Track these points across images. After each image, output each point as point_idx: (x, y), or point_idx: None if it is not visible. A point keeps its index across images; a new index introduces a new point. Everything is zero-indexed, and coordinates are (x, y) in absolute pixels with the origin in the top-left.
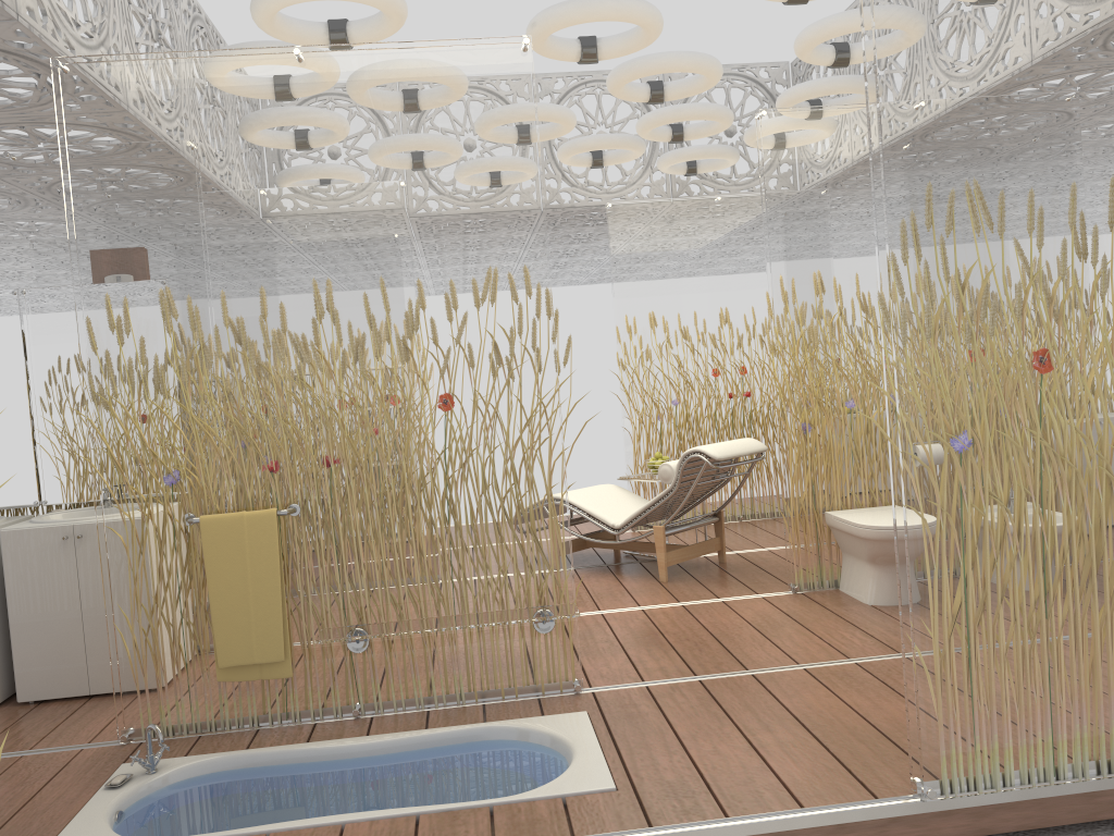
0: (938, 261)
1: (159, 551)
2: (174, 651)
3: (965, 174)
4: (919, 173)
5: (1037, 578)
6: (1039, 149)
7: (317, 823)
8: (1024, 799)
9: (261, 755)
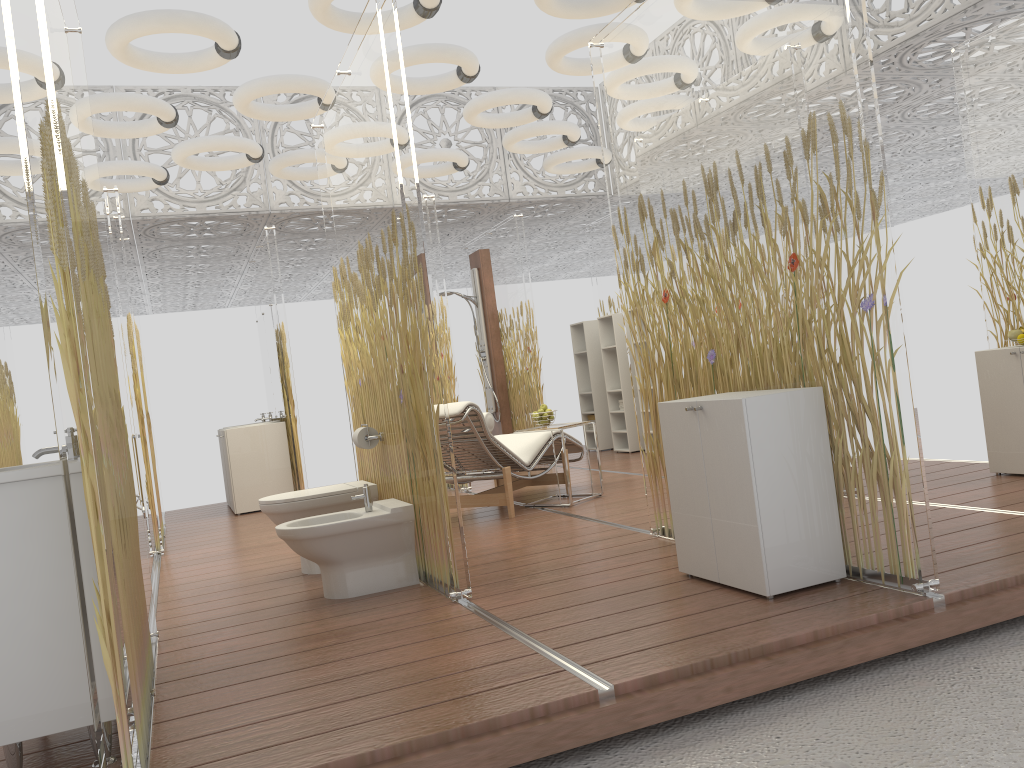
0: None
1: None
2: None
3: None
4: None
5: None
6: None
7: None
8: None
9: None
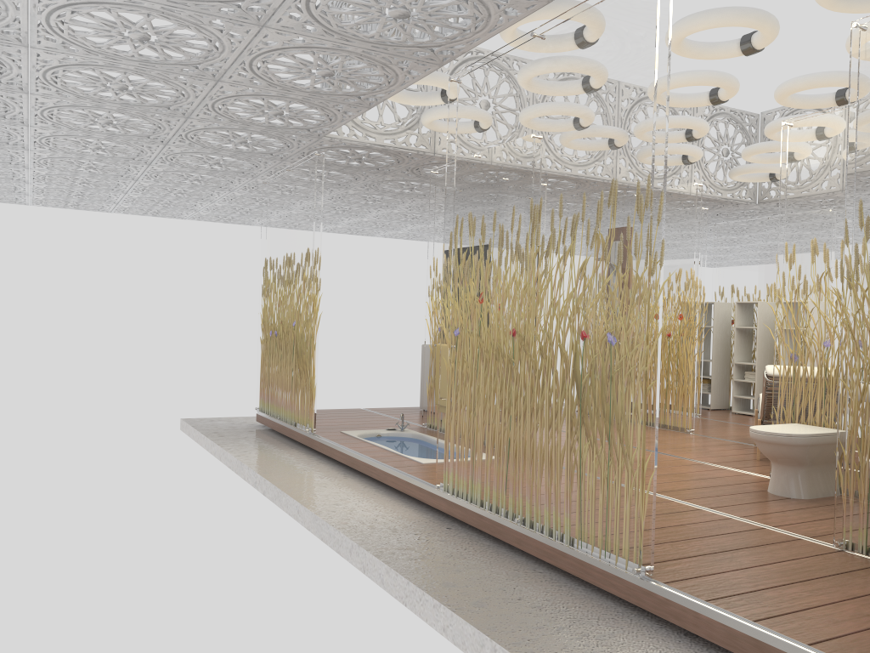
0: (453, 250)
1: (434, 356)
2: (434, 395)
3: (462, 210)
4: (452, 211)
5: (468, 400)
6: (482, 196)
7: (374, 444)
8: (461, 505)
9: (426, 437)
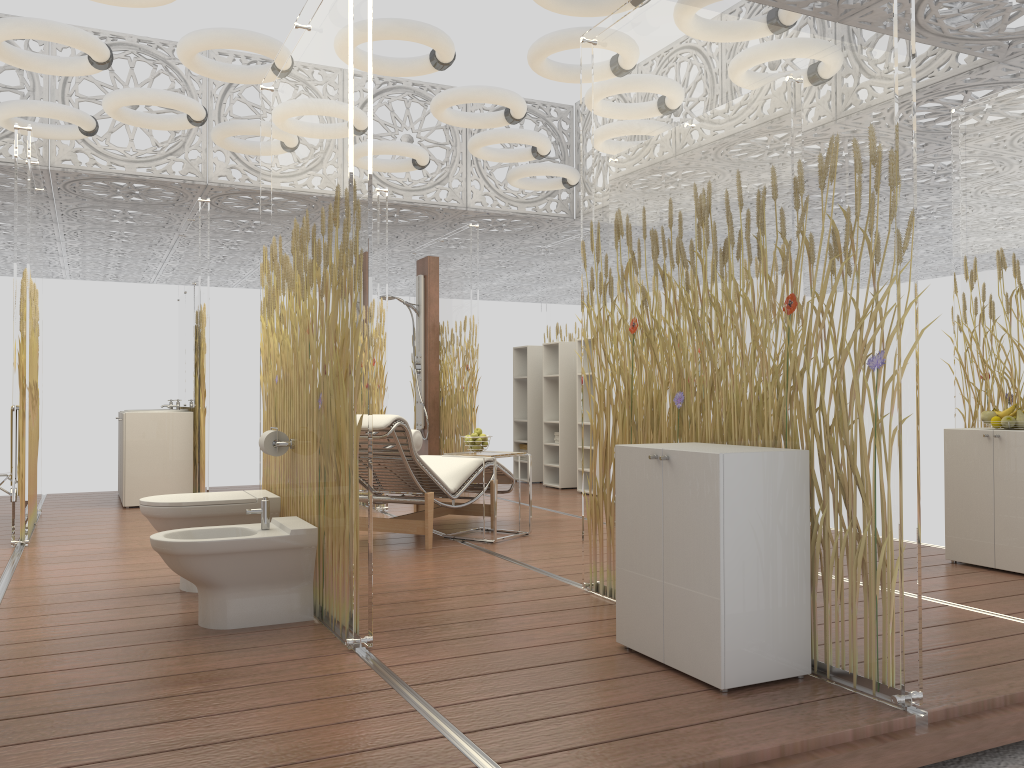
0: None
1: None
2: None
3: None
4: None
5: None
6: None
7: None
8: None
9: None
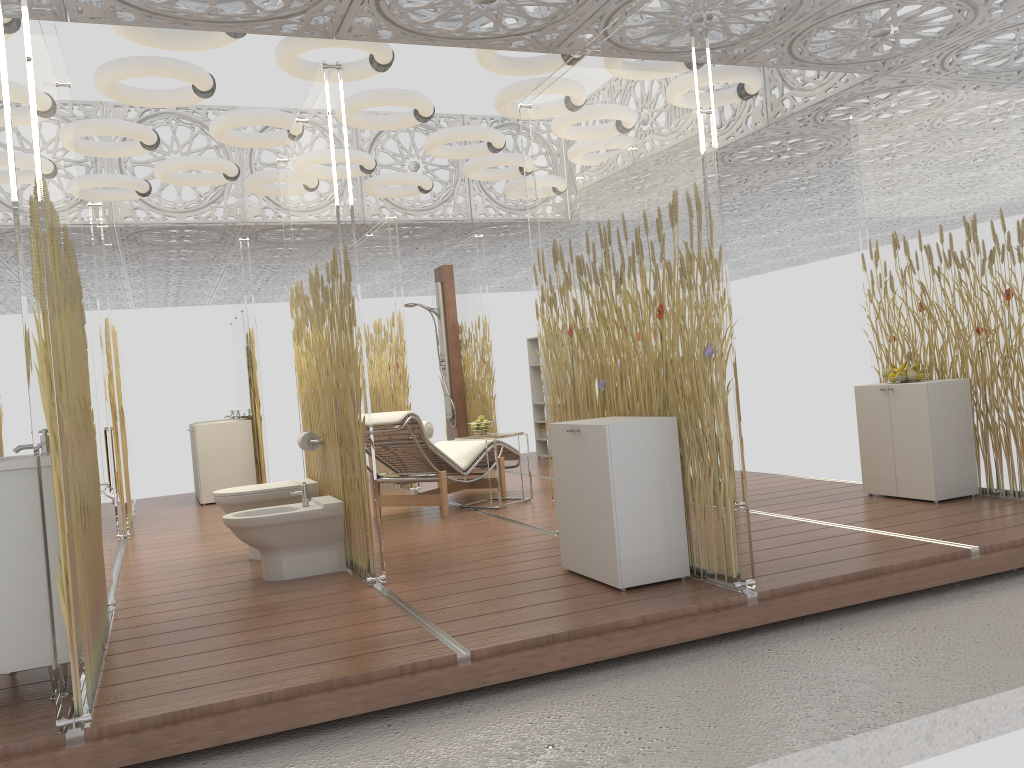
0: None
1: None
2: None
3: None
4: None
5: None
6: None
7: None
8: None
9: None
